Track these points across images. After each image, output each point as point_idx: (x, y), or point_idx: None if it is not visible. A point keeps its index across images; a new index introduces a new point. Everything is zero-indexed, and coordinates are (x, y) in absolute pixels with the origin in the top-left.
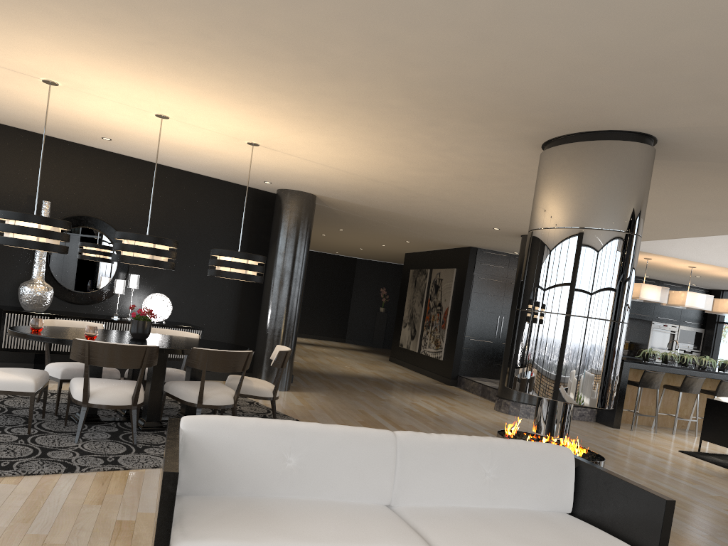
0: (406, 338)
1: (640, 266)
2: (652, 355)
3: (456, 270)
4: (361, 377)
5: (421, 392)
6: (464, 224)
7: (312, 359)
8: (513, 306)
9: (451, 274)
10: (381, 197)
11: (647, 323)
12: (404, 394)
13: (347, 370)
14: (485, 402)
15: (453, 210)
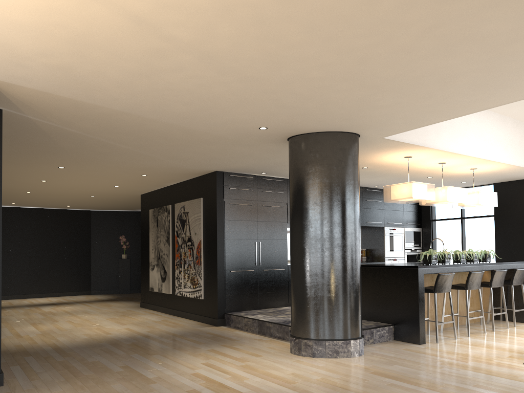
0: (156, 281)
1: (385, 172)
2: (433, 257)
3: (202, 199)
4: (113, 341)
5: (195, 347)
6: (223, 125)
7: (49, 325)
8: (294, 223)
9: (197, 205)
10: (103, 65)
11: (380, 230)
12: (176, 359)
13: (94, 332)
14: (272, 343)
15: (219, 87)
